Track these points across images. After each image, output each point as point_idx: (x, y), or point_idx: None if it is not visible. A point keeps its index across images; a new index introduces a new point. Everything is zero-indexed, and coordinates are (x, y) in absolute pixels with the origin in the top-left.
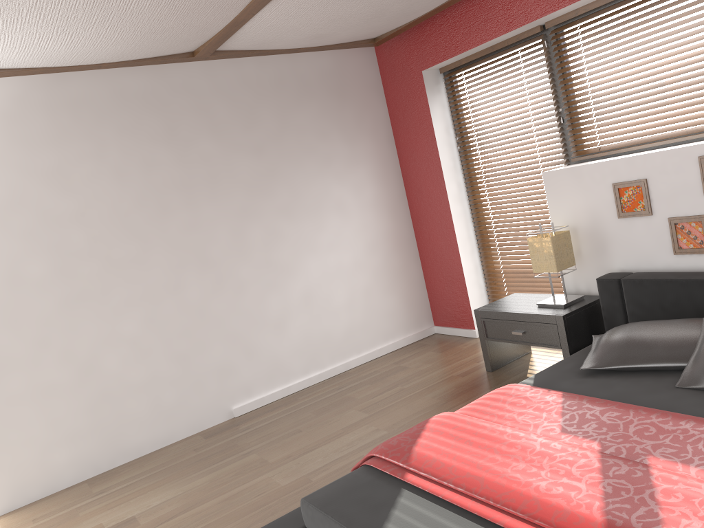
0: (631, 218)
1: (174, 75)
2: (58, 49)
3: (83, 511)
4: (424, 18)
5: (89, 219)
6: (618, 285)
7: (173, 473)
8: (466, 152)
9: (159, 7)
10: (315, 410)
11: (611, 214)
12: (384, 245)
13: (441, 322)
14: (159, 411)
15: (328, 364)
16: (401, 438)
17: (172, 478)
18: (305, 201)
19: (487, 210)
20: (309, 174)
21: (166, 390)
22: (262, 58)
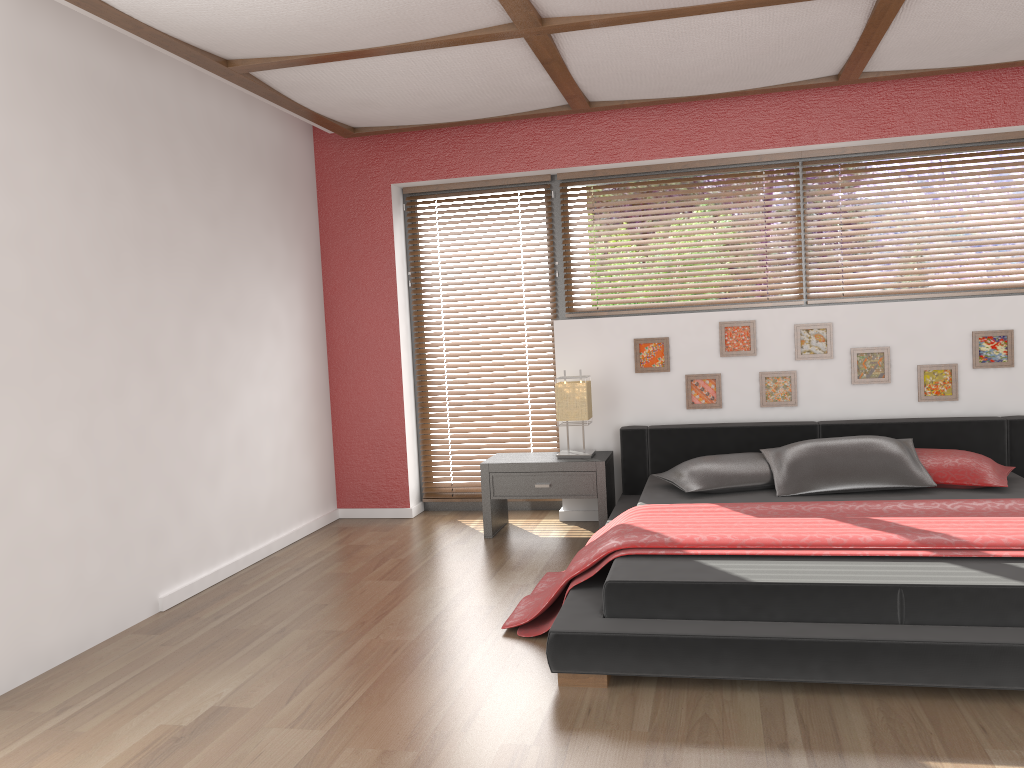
0: (648, 374)
1: (146, 78)
2: None
3: (78, 727)
4: (436, 127)
5: (33, 250)
6: (644, 435)
7: (182, 666)
8: (423, 291)
9: (390, 7)
10: (304, 588)
11: (627, 368)
12: (306, 390)
13: (352, 502)
14: (81, 591)
15: (252, 544)
16: (632, 533)
17: (194, 669)
18: (248, 307)
19: (442, 362)
20: (253, 273)
21: (91, 557)
22: (226, 99)
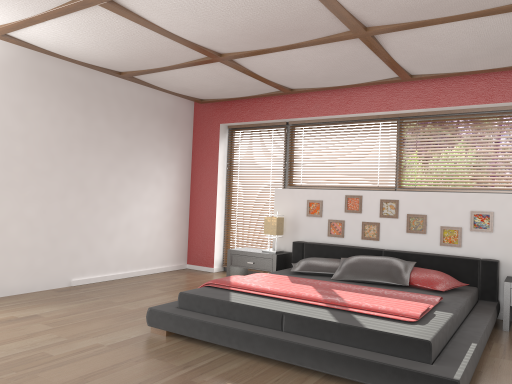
0: (312, 217)
1: (97, 79)
2: (78, 48)
3: None
4: (233, 99)
5: (29, 140)
6: (302, 245)
7: (47, 302)
8: (231, 171)
9: (147, 51)
10: (129, 288)
11: (303, 213)
12: (174, 209)
13: (192, 262)
14: (31, 269)
15: (129, 269)
16: (221, 278)
17: (49, 303)
18: (142, 171)
19: (236, 204)
20: (147, 157)
21: (38, 257)
22: (141, 87)
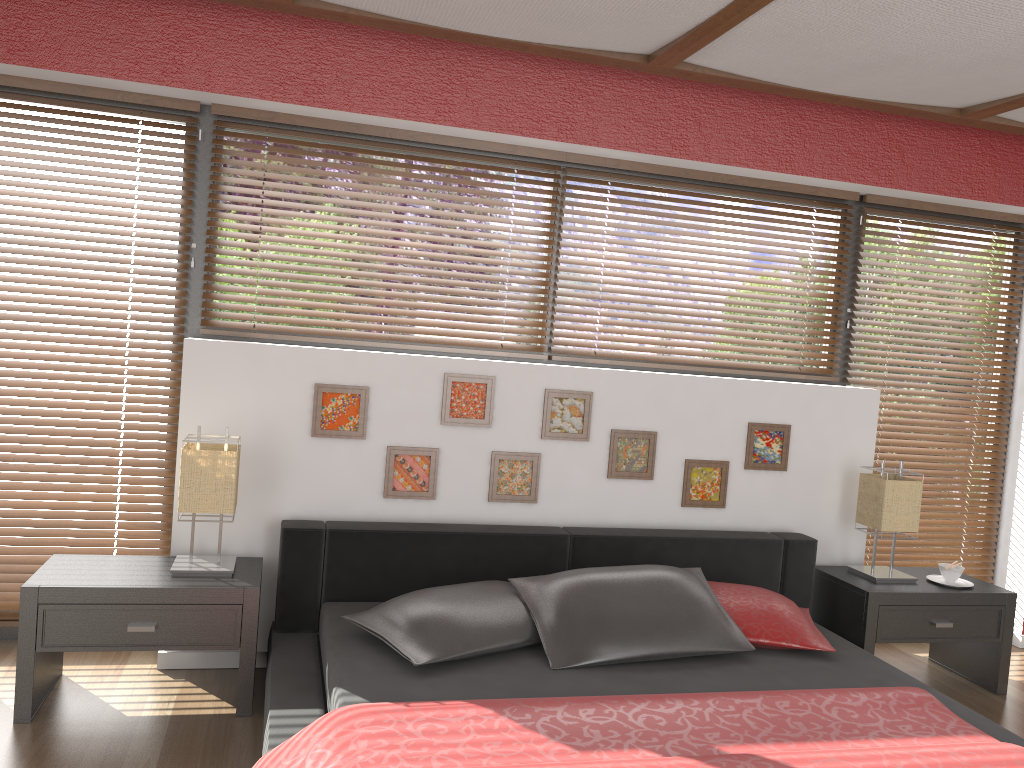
0: (331, 440)
1: None
2: None
3: None
4: None
5: None
6: (321, 539)
7: None
8: None
9: None
10: None
11: (300, 428)
12: None
13: None
14: None
15: None
16: None
17: None
18: None
19: None
20: None
21: None
22: None
